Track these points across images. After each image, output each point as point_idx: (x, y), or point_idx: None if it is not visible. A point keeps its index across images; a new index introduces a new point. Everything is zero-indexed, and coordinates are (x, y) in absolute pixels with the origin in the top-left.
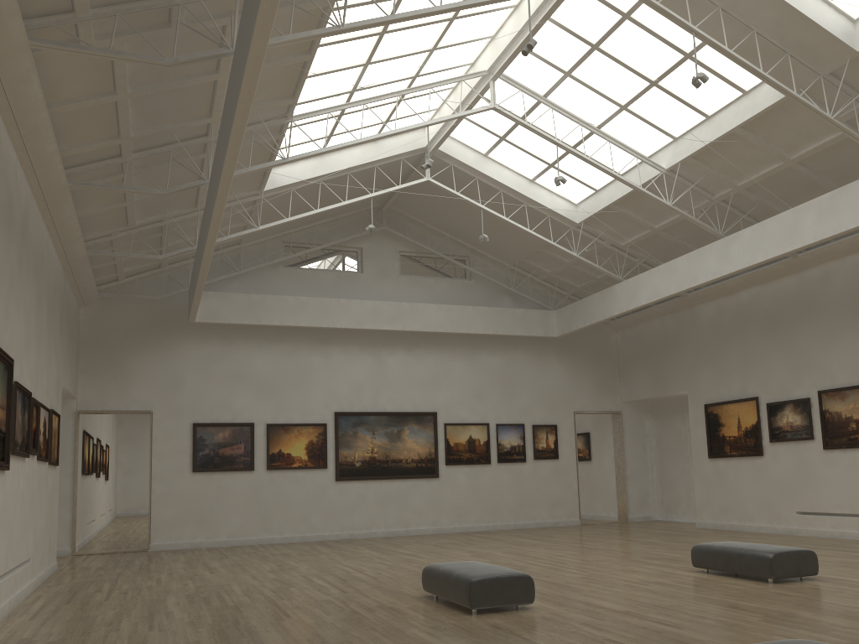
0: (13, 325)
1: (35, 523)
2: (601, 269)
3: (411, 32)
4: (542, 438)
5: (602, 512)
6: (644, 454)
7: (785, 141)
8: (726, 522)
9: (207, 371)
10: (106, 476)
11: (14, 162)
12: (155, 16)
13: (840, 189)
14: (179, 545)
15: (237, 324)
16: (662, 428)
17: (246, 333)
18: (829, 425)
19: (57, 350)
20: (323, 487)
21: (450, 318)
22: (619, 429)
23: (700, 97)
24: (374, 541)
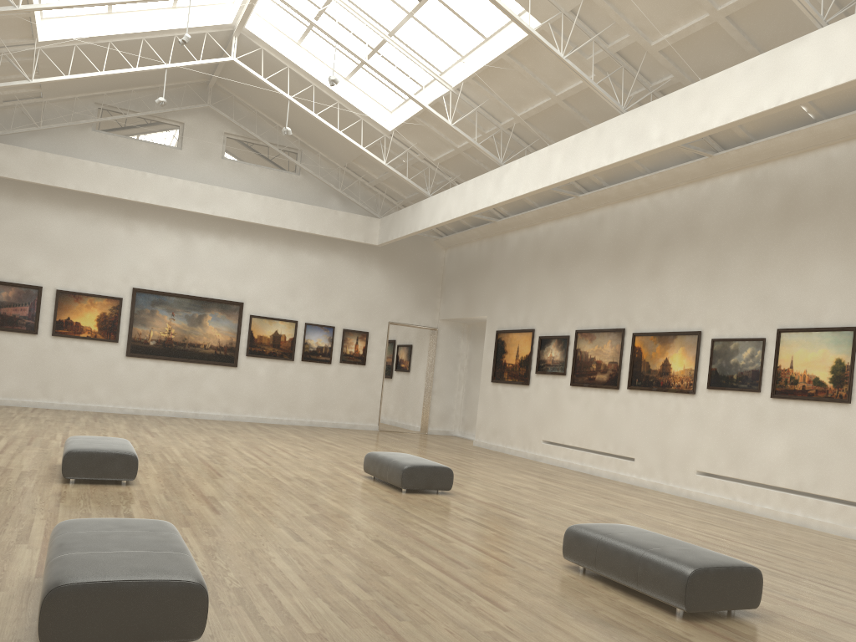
0: None
1: None
2: (410, 182)
3: None
4: (351, 343)
5: (410, 422)
6: (454, 372)
7: (549, 76)
8: (494, 444)
9: None
10: None
11: None
12: None
13: (582, 133)
14: None
15: (28, 182)
16: (473, 350)
17: (43, 193)
18: (578, 364)
19: None
20: (112, 361)
21: (266, 210)
22: (433, 345)
23: (476, 16)
24: (152, 419)
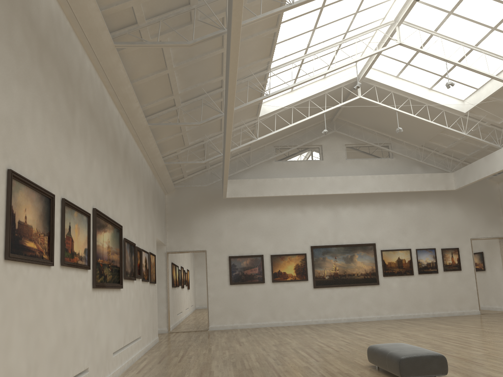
0: (122, 207)
1: (142, 316)
2: (484, 141)
3: (340, 3)
4: (448, 257)
5: (496, 305)
6: None
7: None
8: None
9: (235, 226)
10: (187, 287)
11: (117, 115)
12: (182, 18)
13: None
14: (225, 327)
15: (250, 197)
16: None
17: (255, 202)
18: None
19: (151, 219)
20: (306, 292)
21: (380, 183)
22: None
23: None
24: (339, 325)
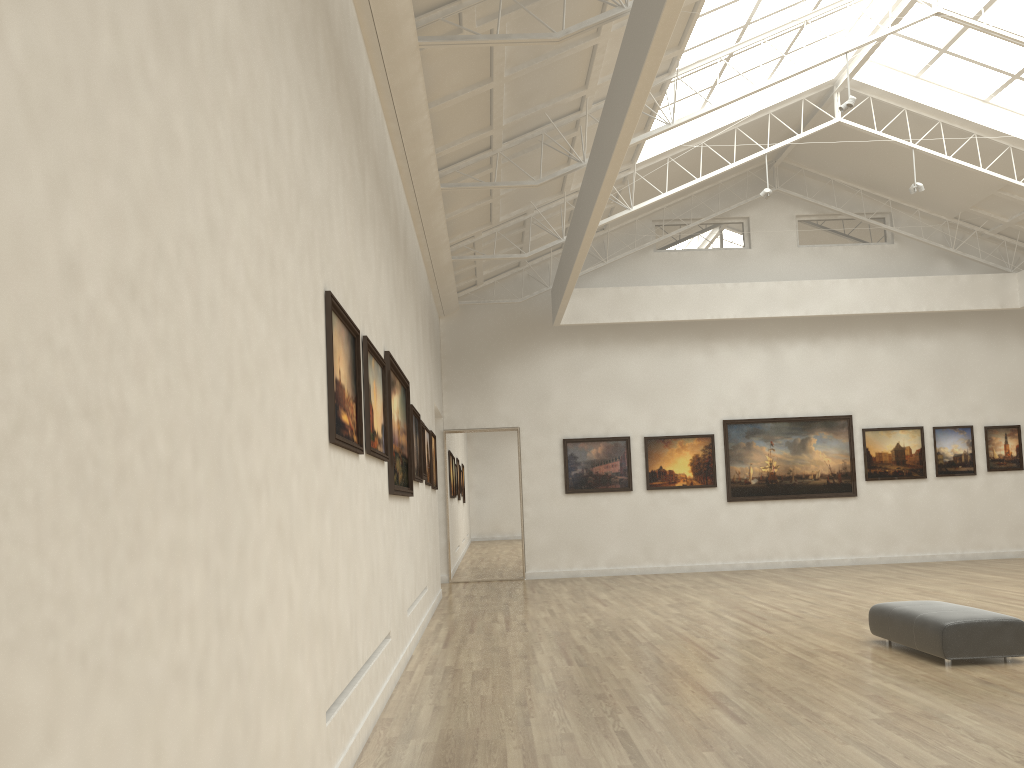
0: (405, 346)
1: (427, 550)
2: None
3: None
4: (998, 443)
5: None
6: None
7: None
8: None
9: (575, 380)
10: (463, 498)
11: (396, 172)
12: None
13: None
14: (556, 574)
15: (606, 323)
16: None
17: (615, 333)
18: None
19: (429, 367)
20: (712, 509)
21: (868, 295)
22: None
23: None
24: (779, 573)
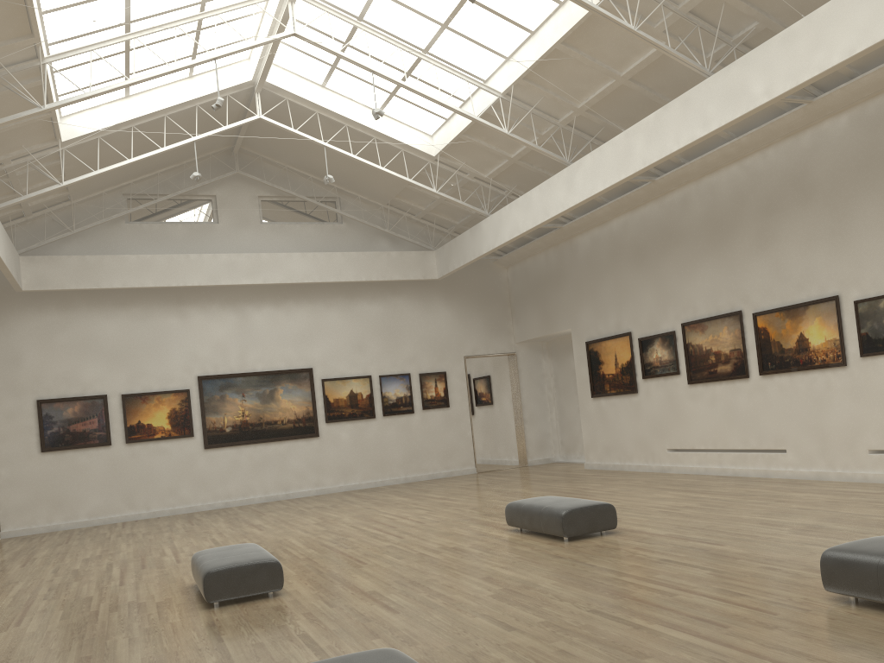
0: None
1: None
2: (465, 205)
3: None
4: (430, 386)
5: (505, 457)
6: (542, 394)
7: (611, 56)
8: (609, 463)
9: (48, 343)
10: None
11: None
12: None
13: (663, 108)
14: (34, 530)
15: (73, 289)
16: (558, 367)
17: (89, 298)
18: (692, 359)
19: None
20: (191, 457)
21: (317, 266)
22: (515, 371)
23: (518, 11)
24: (245, 509)
